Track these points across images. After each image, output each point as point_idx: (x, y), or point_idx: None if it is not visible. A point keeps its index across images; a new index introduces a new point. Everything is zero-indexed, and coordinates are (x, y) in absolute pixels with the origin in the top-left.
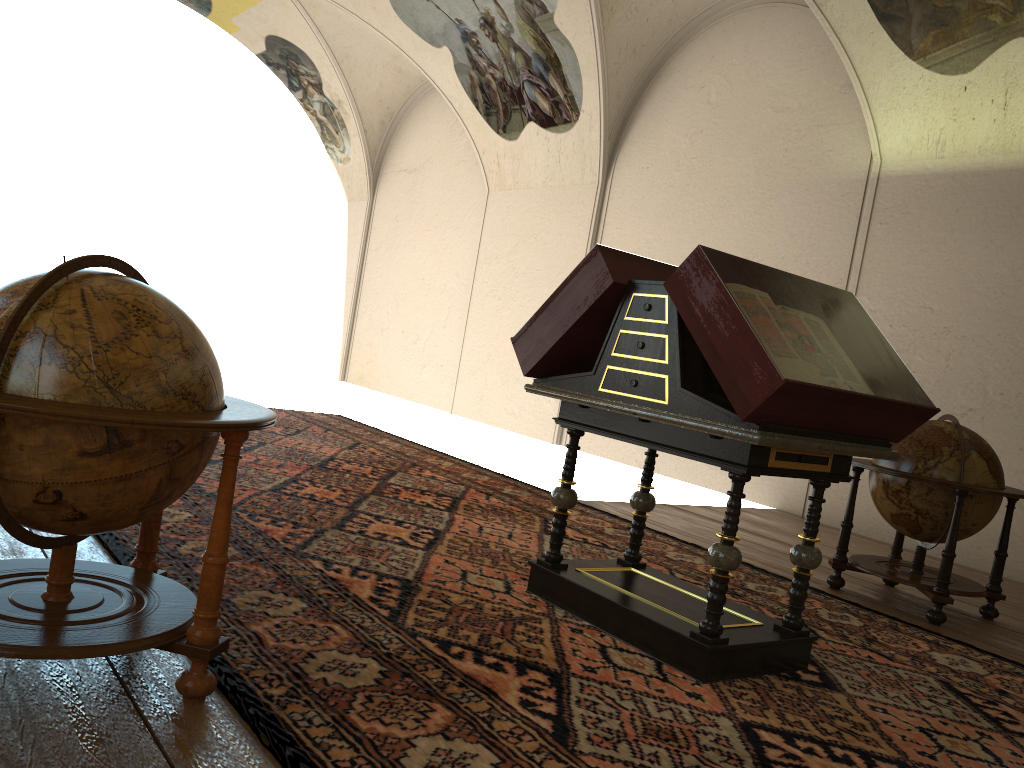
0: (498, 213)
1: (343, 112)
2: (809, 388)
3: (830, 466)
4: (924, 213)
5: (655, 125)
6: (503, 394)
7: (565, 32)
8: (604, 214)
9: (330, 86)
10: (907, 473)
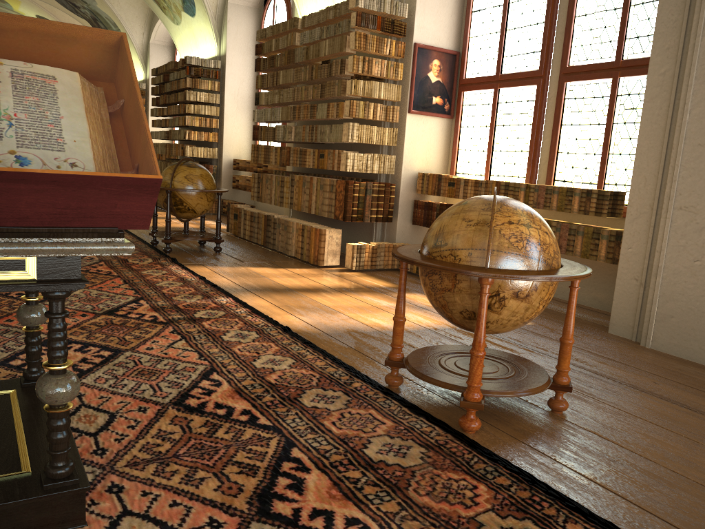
0: None
1: None
2: None
3: None
4: None
5: None
6: None
7: None
8: None
9: None
10: None
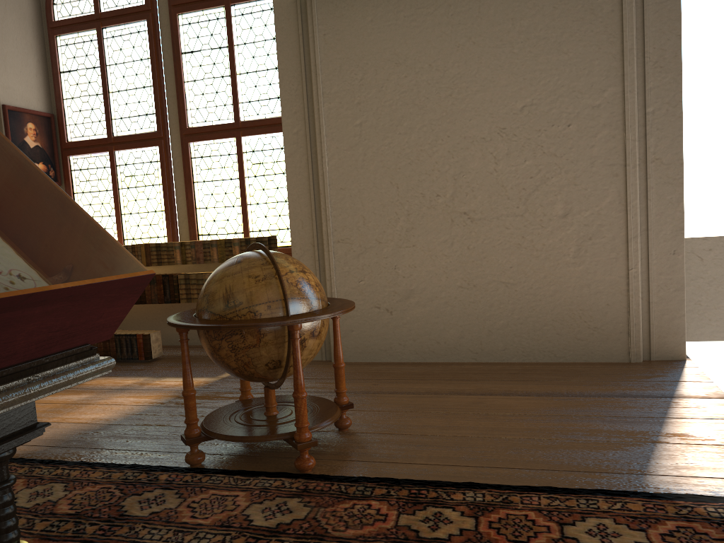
0: None
1: None
2: None
3: None
4: None
5: None
6: None
7: None
8: None
9: None
10: None
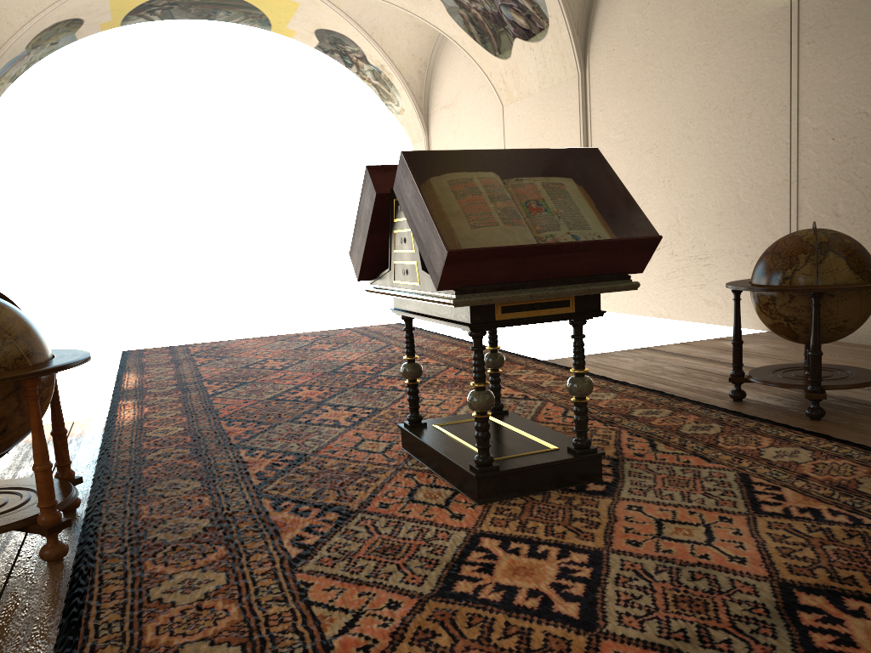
0: (513, 123)
1: (387, 73)
2: (480, 252)
3: (574, 307)
4: (844, 22)
5: (612, 9)
6: None
7: None
8: (588, 101)
9: (371, 55)
10: (763, 287)
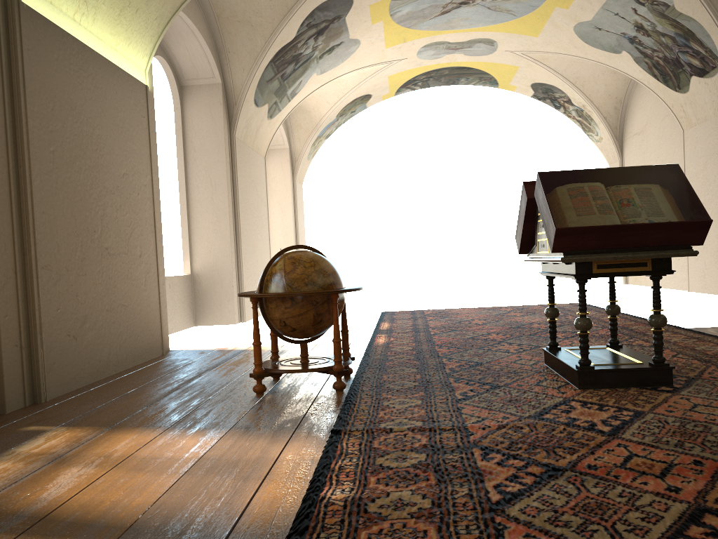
0: (691, 144)
1: (588, 111)
2: (577, 229)
3: (650, 267)
4: None
5: None
6: (716, 270)
7: (686, 13)
8: None
9: (574, 99)
10: None
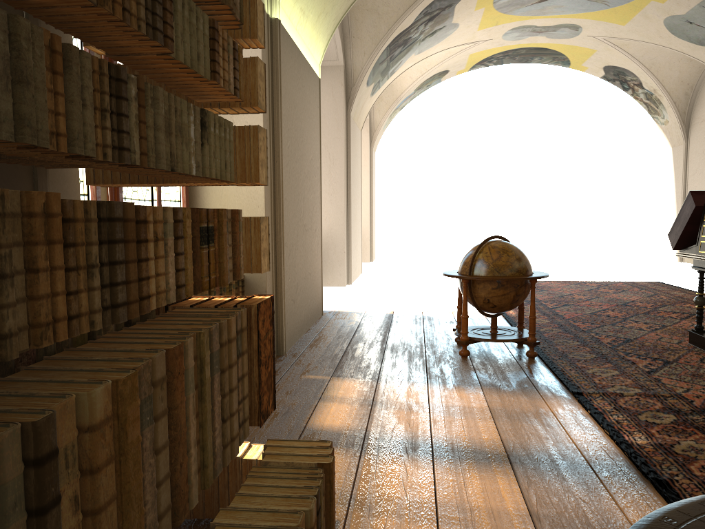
0: None
1: (658, 95)
2: None
3: None
4: None
5: None
6: None
7: None
8: None
9: (646, 83)
10: None
